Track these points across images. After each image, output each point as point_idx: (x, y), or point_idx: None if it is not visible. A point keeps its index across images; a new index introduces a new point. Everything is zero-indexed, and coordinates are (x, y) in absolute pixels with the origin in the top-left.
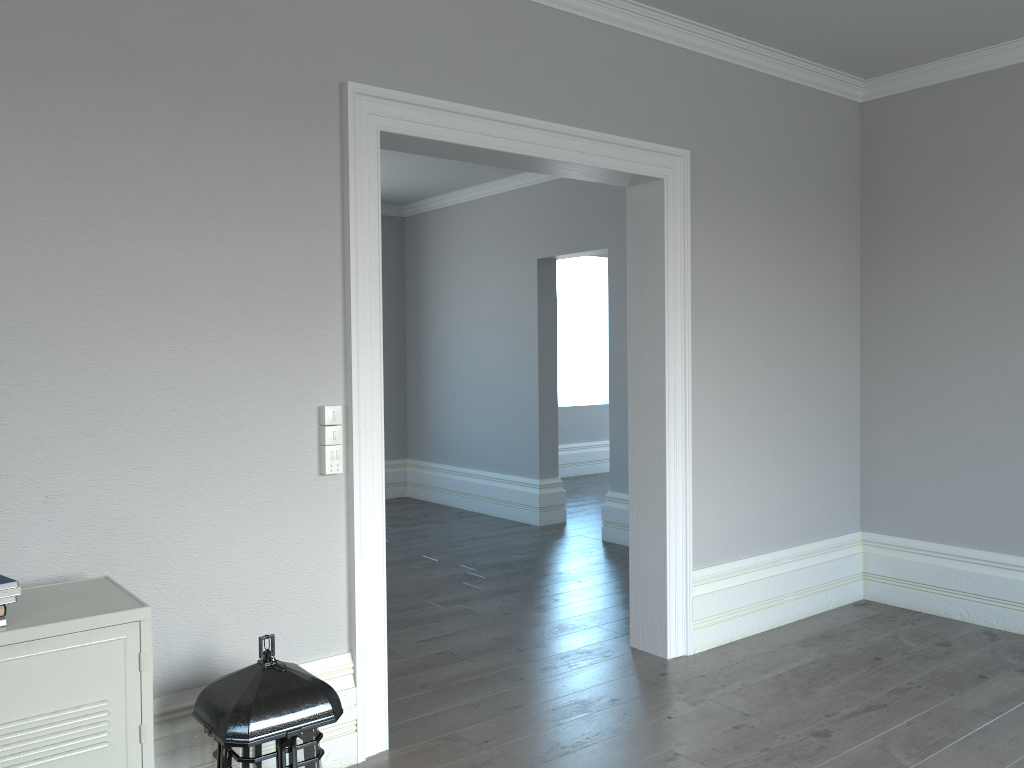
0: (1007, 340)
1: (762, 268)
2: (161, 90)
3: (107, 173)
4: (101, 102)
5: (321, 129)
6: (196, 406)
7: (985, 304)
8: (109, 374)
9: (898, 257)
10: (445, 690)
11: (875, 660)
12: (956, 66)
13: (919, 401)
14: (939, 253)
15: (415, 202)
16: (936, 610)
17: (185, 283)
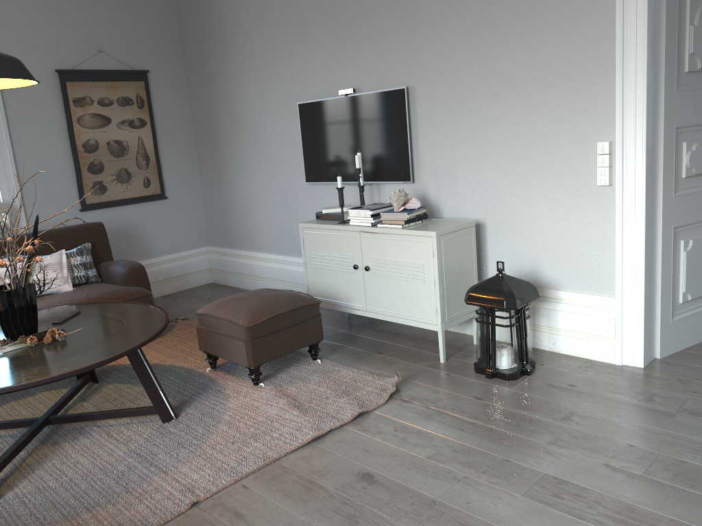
0: None
1: None
2: None
3: (488, 26)
4: None
5: None
6: (529, 142)
7: None
8: (491, 127)
9: None
10: None
11: None
12: None
13: None
14: None
15: None
16: None
17: (523, 76)
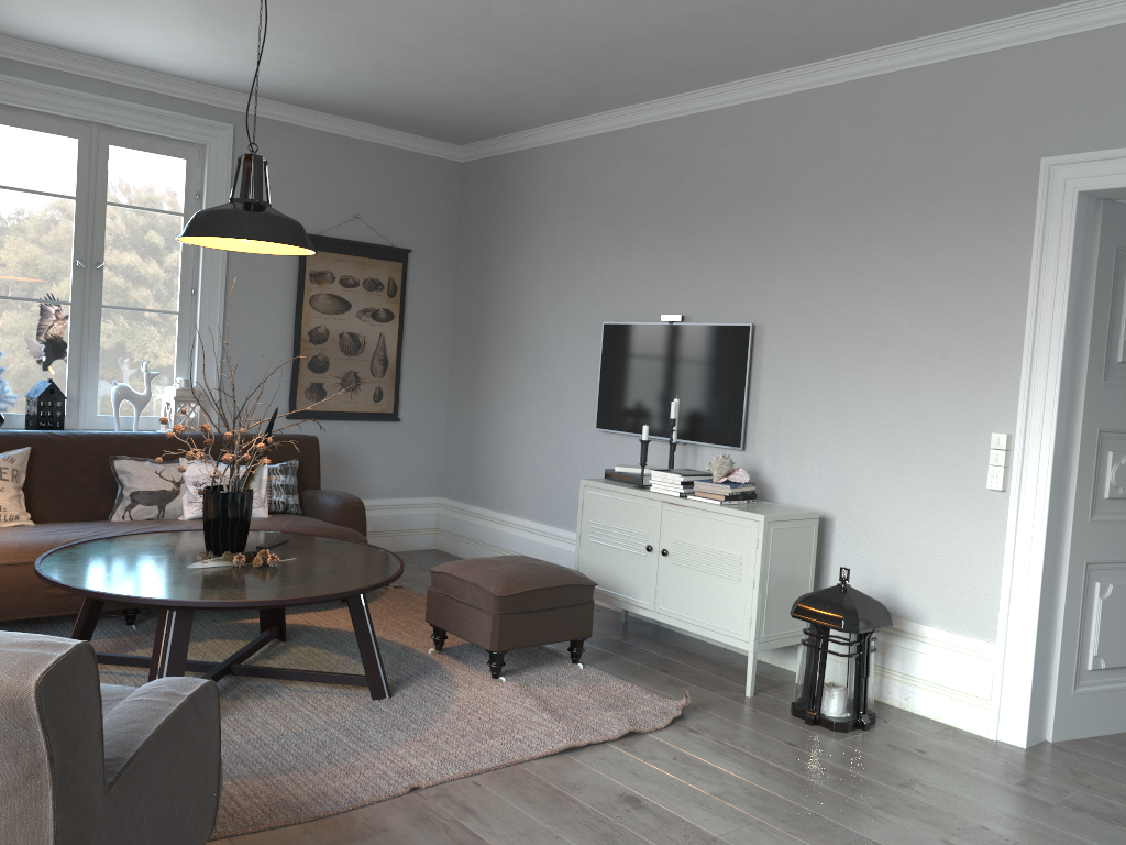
0: None
1: None
2: (906, 205)
3: (869, 266)
4: (871, 222)
5: (1022, 203)
6: (905, 420)
7: None
8: (857, 393)
9: None
10: None
11: None
12: None
13: None
14: None
15: None
16: None
17: (907, 334)
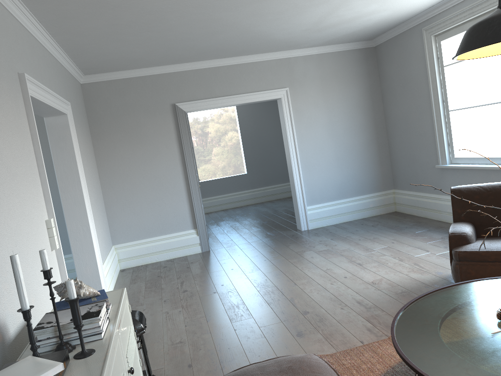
0: (152, 166)
1: (83, 149)
2: None
3: None
4: None
5: (19, 94)
6: (28, 226)
7: (143, 155)
8: (12, 215)
9: (108, 142)
10: None
11: (159, 276)
12: (119, 74)
13: (126, 192)
14: (124, 139)
15: None
16: (147, 262)
17: (14, 168)
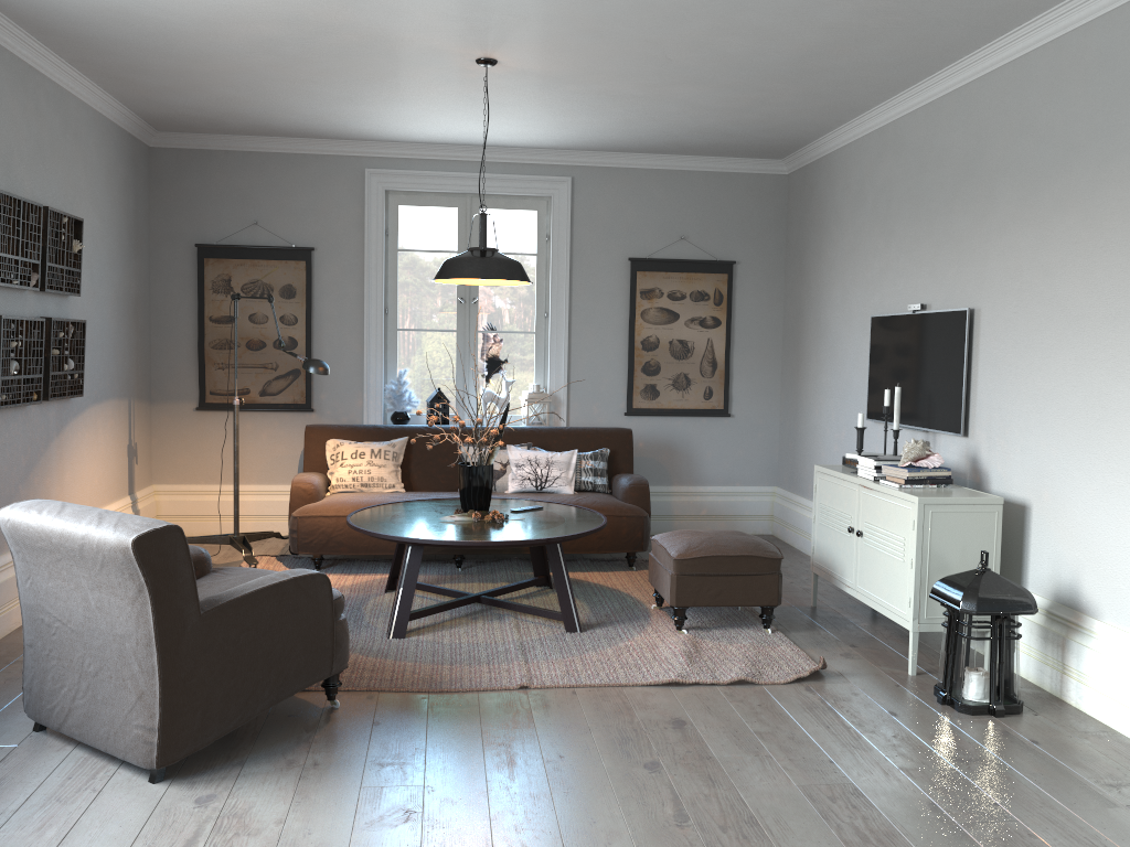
0: None
1: None
2: (1083, 170)
3: (1056, 239)
4: (1057, 192)
5: None
6: (1084, 401)
7: None
8: (1048, 374)
9: None
10: None
11: None
12: None
13: None
14: None
15: None
16: None
17: (1085, 309)
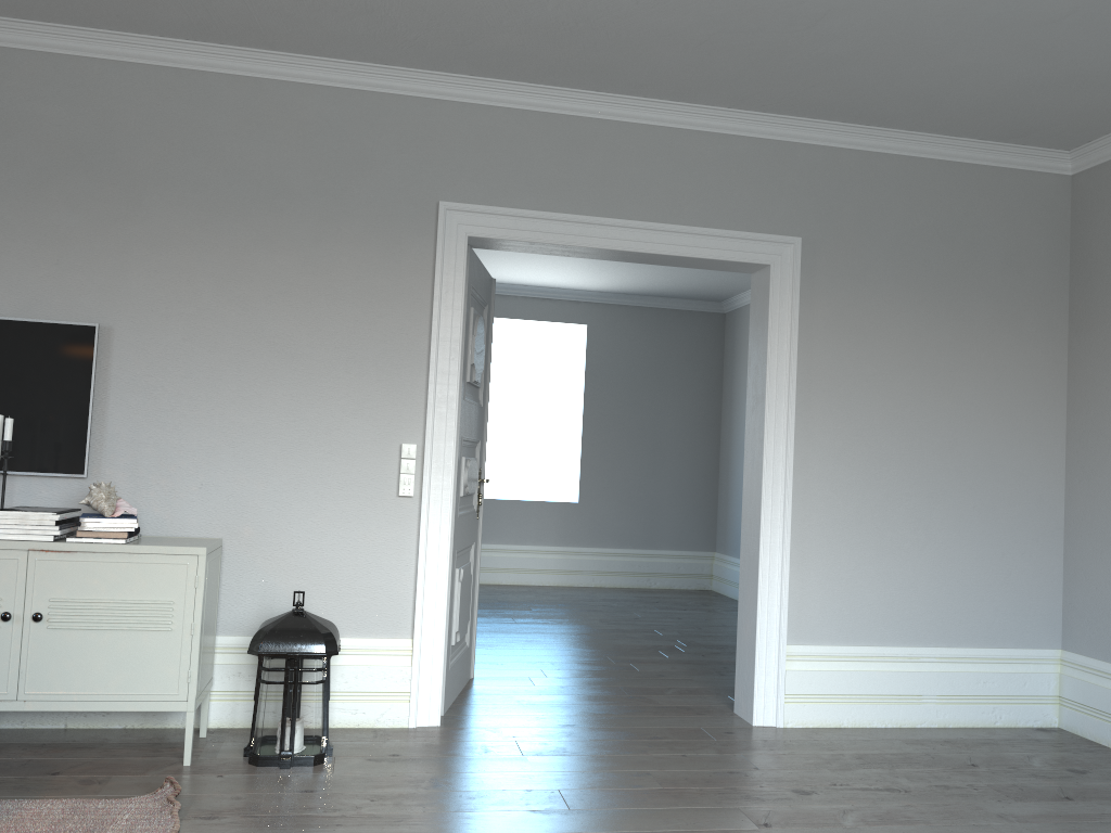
0: None
1: (906, 351)
2: (300, 218)
3: (259, 274)
4: (260, 228)
5: (419, 237)
6: (306, 435)
7: None
8: (249, 407)
9: (1100, 341)
10: (531, 706)
11: (967, 765)
12: None
13: None
14: None
15: (730, 298)
16: None
17: (306, 348)
